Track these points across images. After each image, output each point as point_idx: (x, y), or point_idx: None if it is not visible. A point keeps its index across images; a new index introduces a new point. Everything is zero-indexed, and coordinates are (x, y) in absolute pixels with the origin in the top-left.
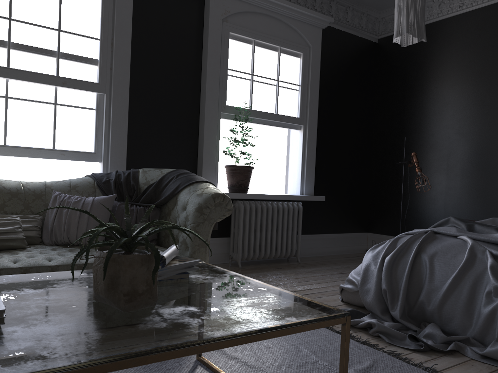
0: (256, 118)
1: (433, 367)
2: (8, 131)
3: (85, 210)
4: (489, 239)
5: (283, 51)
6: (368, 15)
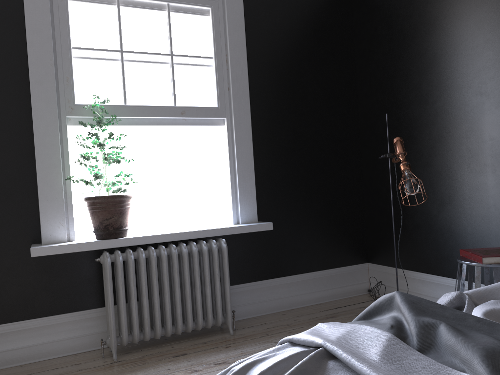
0: (136, 117)
1: None
2: None
3: None
4: None
5: (174, 9)
6: None
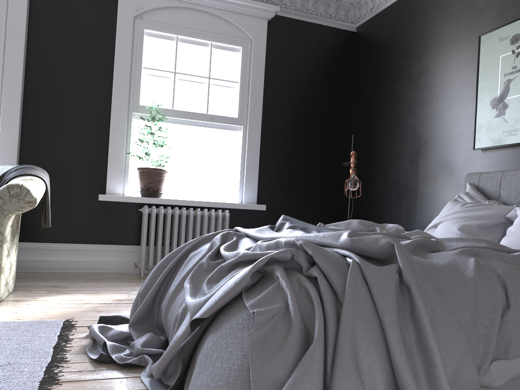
0: (178, 118)
1: (65, 377)
2: None
3: None
4: (255, 235)
5: (215, 46)
6: (338, 1)
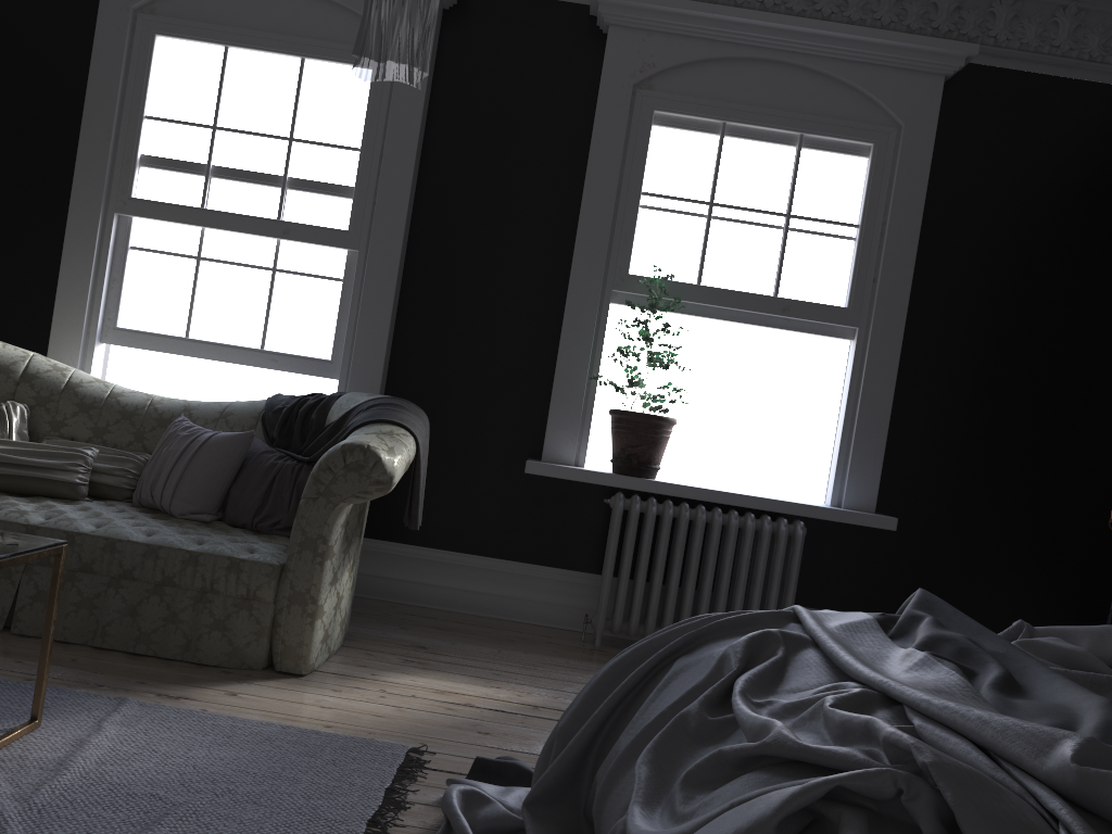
0: (709, 305)
1: None
2: (194, 315)
3: (189, 452)
4: (832, 653)
5: (810, 144)
6: None
